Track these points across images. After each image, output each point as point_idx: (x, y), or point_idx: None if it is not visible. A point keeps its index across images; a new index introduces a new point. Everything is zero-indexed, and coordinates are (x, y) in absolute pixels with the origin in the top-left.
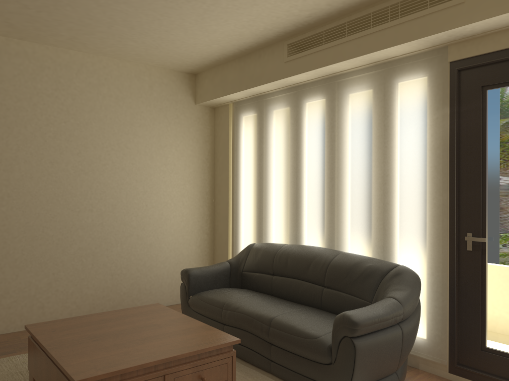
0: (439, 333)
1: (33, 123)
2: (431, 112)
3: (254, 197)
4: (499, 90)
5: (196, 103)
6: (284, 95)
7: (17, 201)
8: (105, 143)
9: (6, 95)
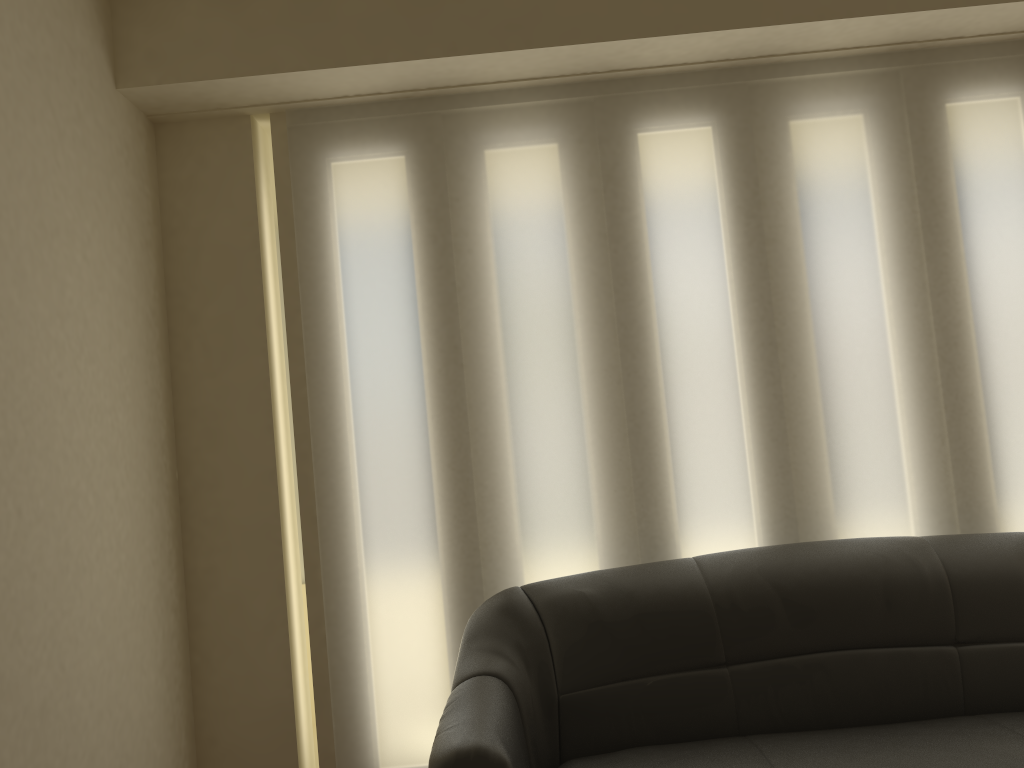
0: None
1: None
2: None
3: (435, 434)
4: None
5: (121, 83)
6: (552, 103)
7: None
8: None
9: None
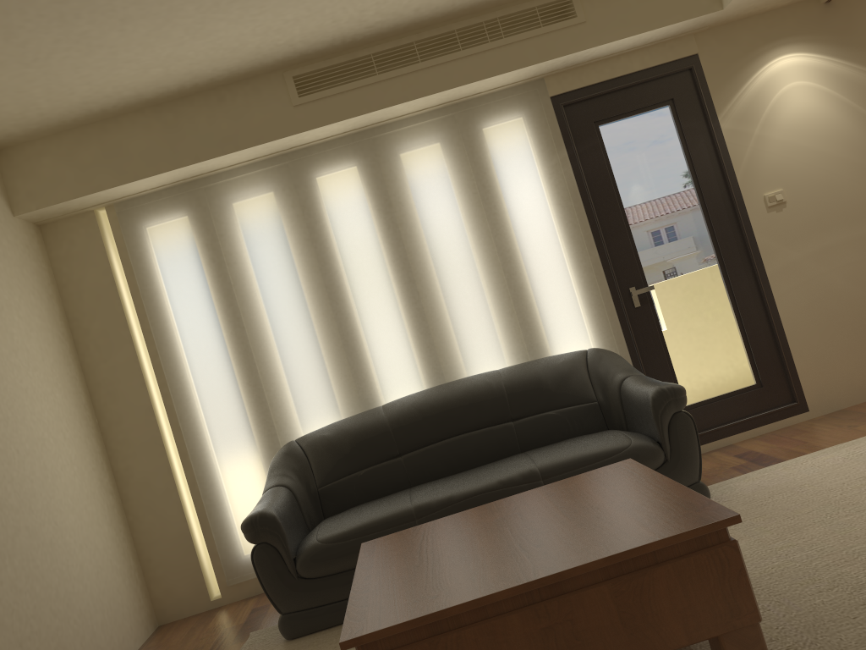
0: None
1: None
2: (546, 158)
3: (236, 368)
4: (610, 125)
5: (16, 213)
6: (264, 171)
7: None
8: None
9: None
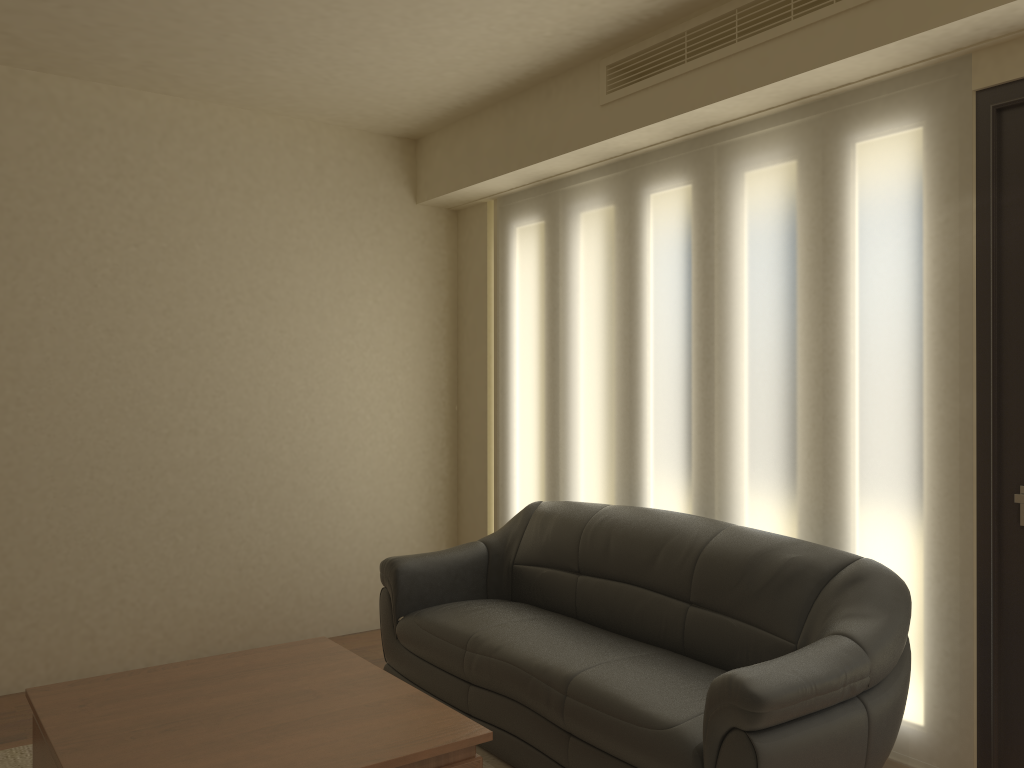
0: (954, 715)
1: (69, 249)
2: (932, 209)
3: (541, 401)
4: None
5: (417, 201)
6: (603, 179)
7: (37, 414)
8: (222, 289)
9: (11, 190)
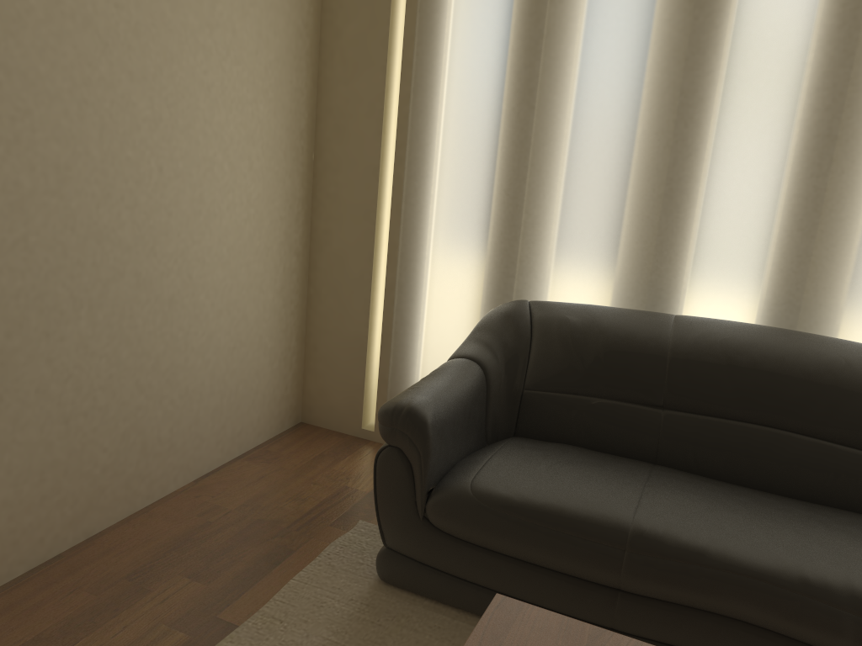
0: None
1: None
2: None
3: (499, 163)
4: None
5: None
6: None
7: None
8: None
9: None
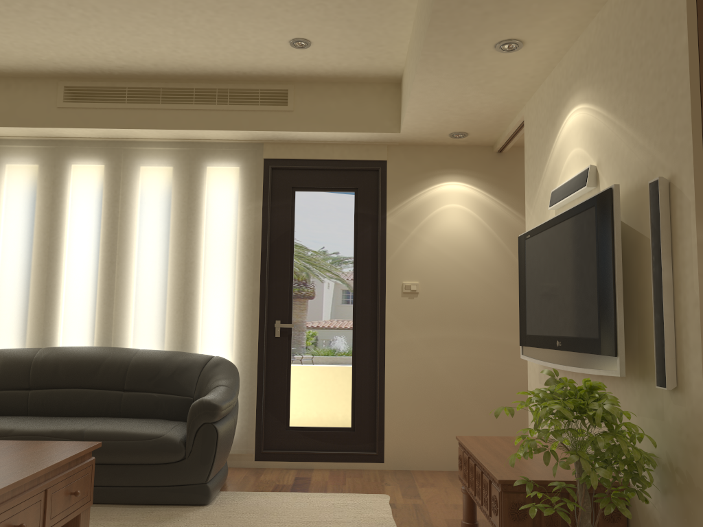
0: (246, 423)
1: None
2: (244, 203)
3: None
4: (305, 193)
5: None
6: (34, 147)
7: None
8: None
9: None
